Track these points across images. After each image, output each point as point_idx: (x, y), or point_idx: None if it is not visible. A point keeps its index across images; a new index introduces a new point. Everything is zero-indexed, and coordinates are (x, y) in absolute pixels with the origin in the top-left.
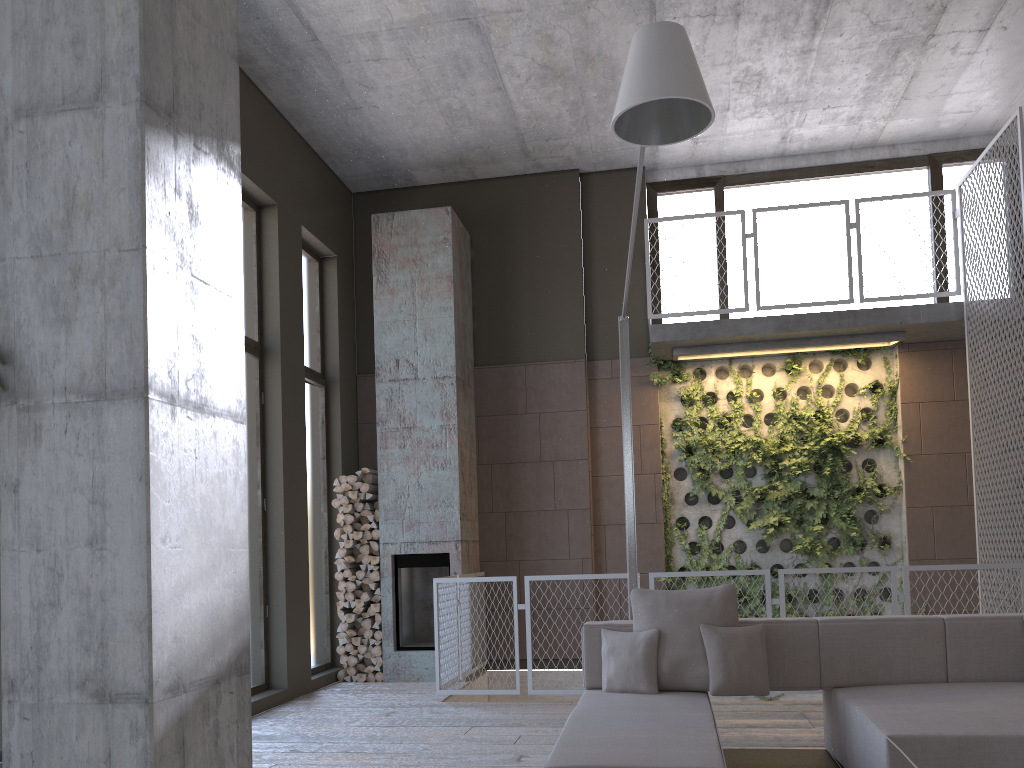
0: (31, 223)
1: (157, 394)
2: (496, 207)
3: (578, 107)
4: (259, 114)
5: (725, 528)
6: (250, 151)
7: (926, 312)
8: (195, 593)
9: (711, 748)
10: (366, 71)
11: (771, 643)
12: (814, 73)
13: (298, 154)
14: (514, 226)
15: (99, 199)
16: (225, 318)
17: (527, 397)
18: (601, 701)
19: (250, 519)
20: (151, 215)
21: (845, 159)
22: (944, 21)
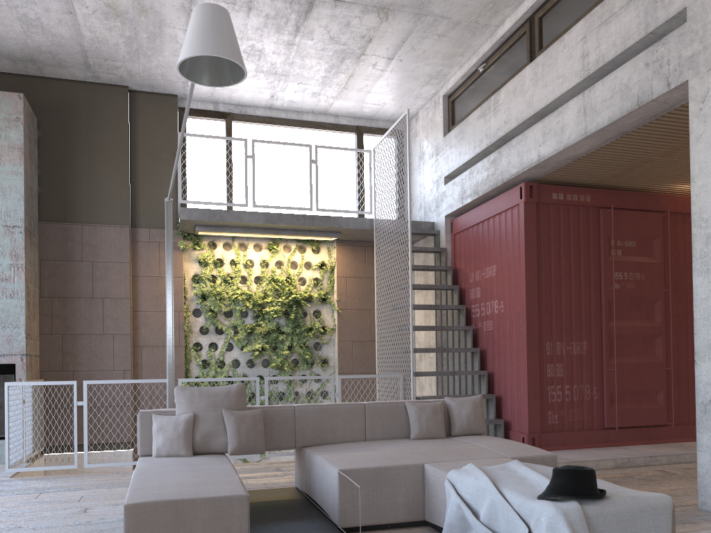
0: None
1: None
2: (60, 101)
3: (132, 42)
4: None
5: (227, 351)
6: None
7: (353, 222)
8: None
9: (237, 484)
10: None
11: (266, 421)
12: (294, 59)
13: None
14: (75, 119)
15: None
16: None
17: (83, 249)
18: (154, 462)
19: None
20: None
21: (309, 118)
22: (370, 47)
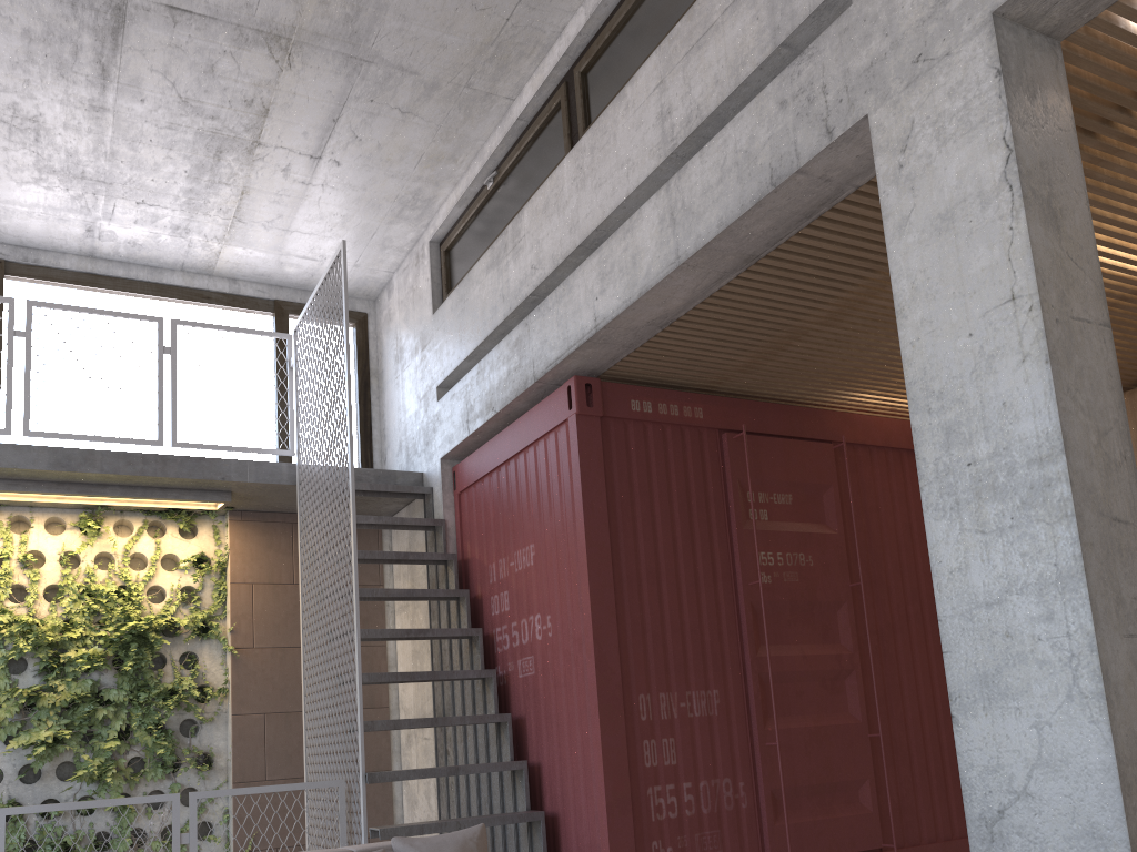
0: None
1: None
2: None
3: None
4: None
5: None
6: None
7: (255, 470)
8: None
9: None
10: None
11: None
12: (116, 145)
13: None
14: None
15: None
16: None
17: None
18: None
19: None
20: None
21: (176, 281)
22: (269, 128)
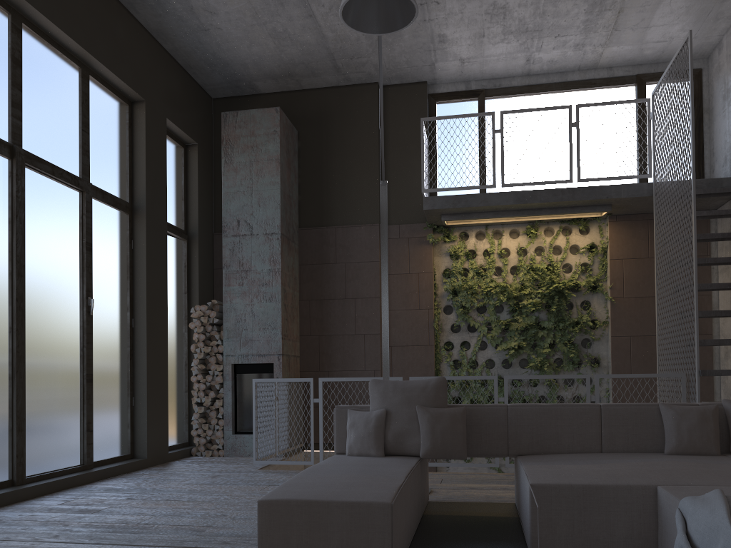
0: None
1: None
2: (317, 110)
3: None
4: (130, 31)
5: (479, 350)
6: (121, 58)
7: (626, 190)
8: None
9: (391, 489)
10: None
11: (472, 421)
12: (545, 7)
13: (164, 65)
14: (330, 124)
15: None
16: None
17: (337, 251)
18: (337, 460)
19: (120, 333)
20: None
21: (574, 78)
22: None
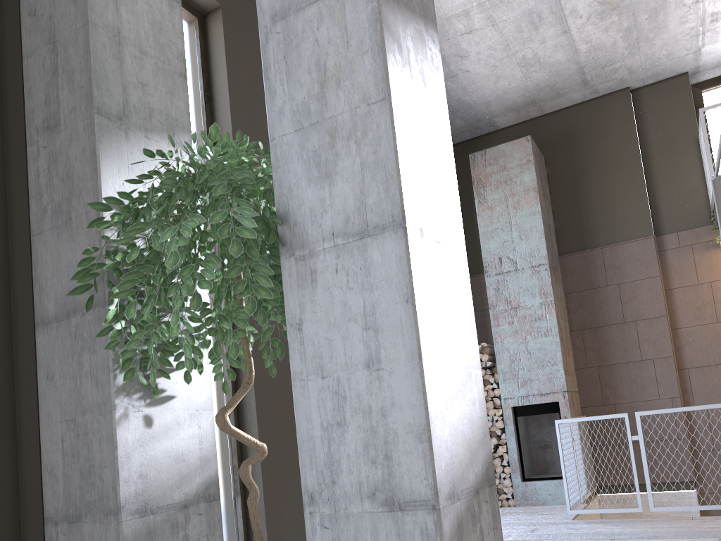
0: (292, 103)
1: (411, 225)
2: (563, 131)
3: (631, 32)
4: None
5: None
6: None
7: None
8: (454, 408)
9: None
10: (461, 43)
11: None
12: None
13: None
14: (579, 142)
15: (346, 67)
16: (444, 168)
17: (606, 273)
18: None
19: None
20: (391, 69)
21: None
22: None
